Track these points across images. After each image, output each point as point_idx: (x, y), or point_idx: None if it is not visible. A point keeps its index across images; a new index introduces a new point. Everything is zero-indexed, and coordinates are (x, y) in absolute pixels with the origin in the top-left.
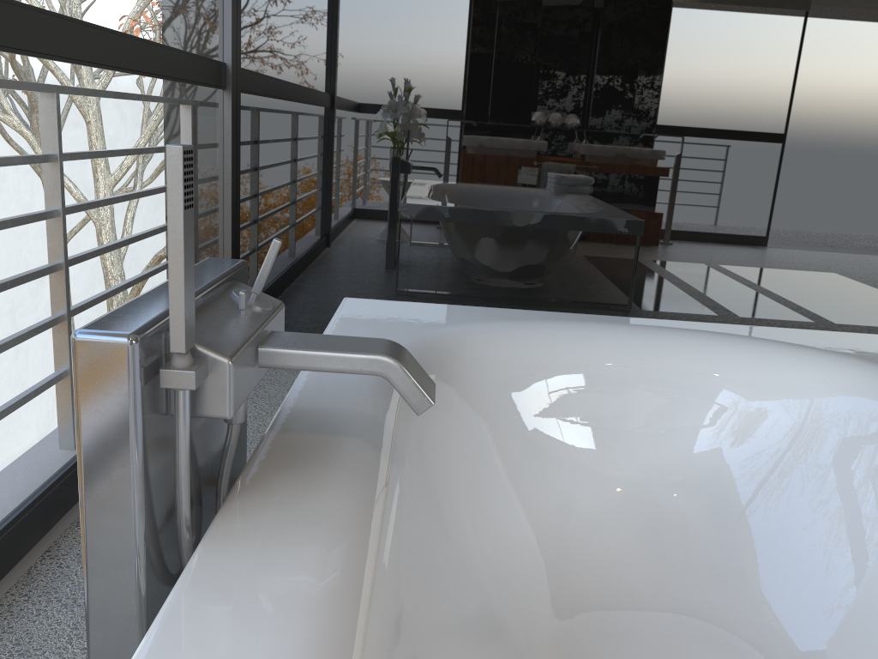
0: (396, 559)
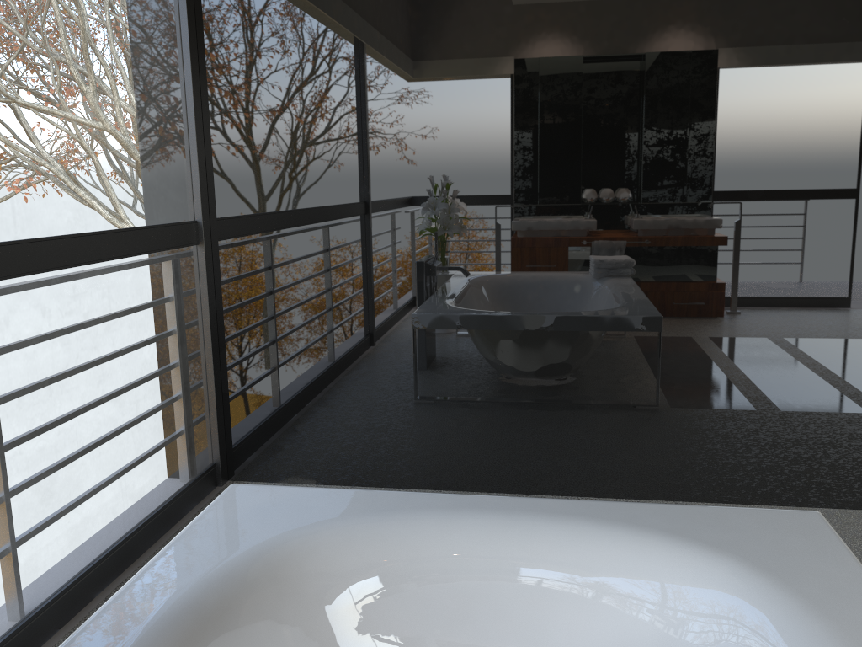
0: None
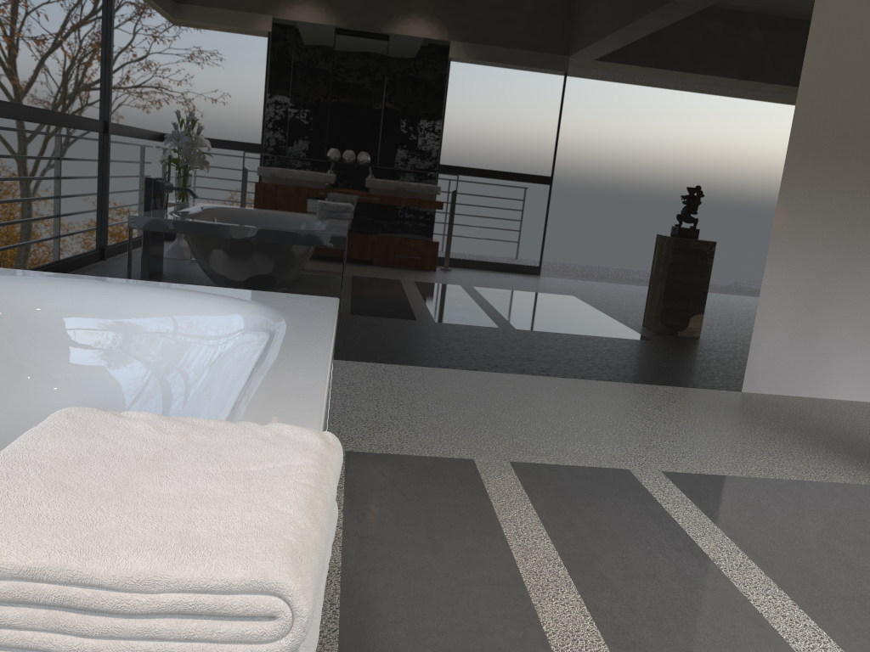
0: None
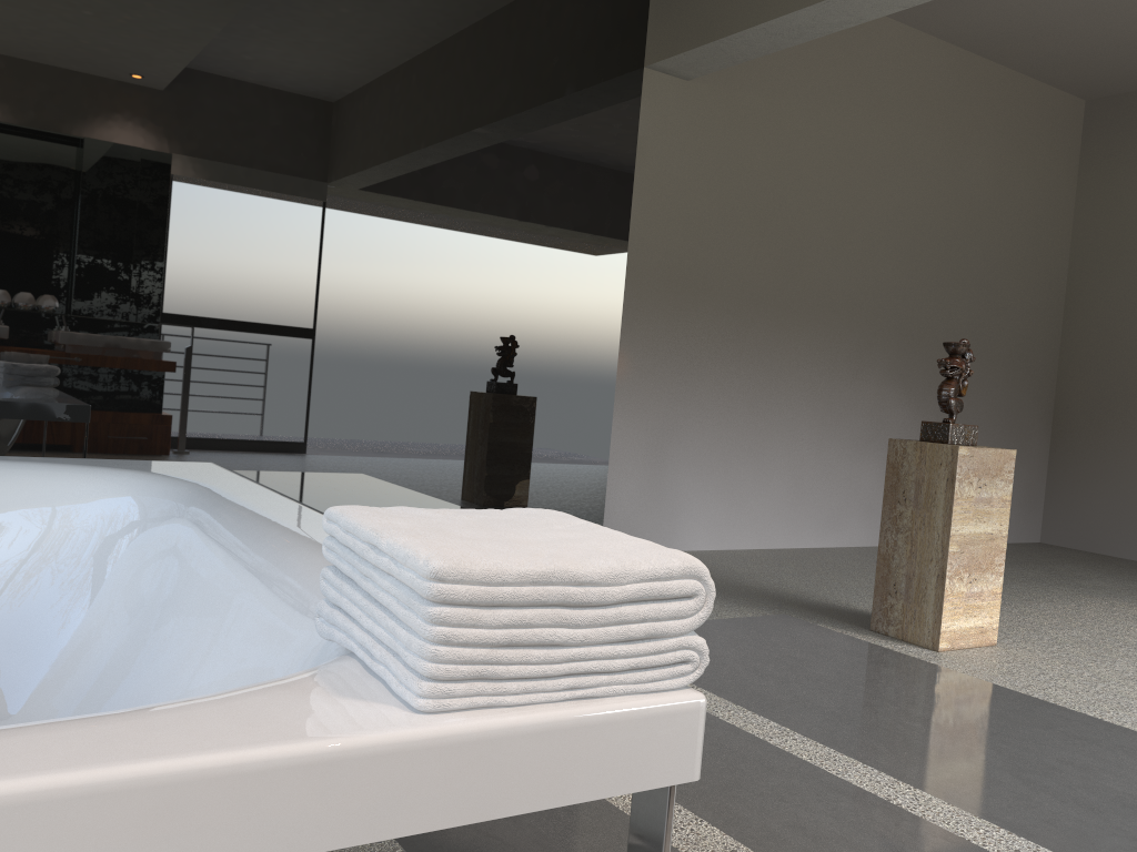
0: None
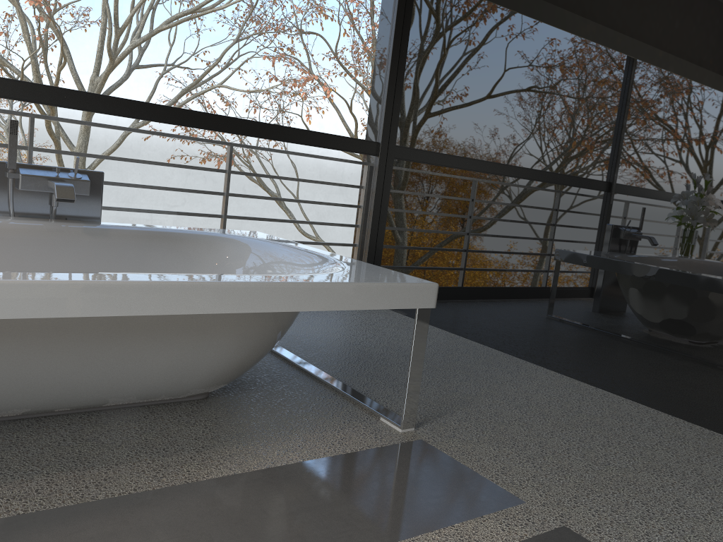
0: (33, 238)
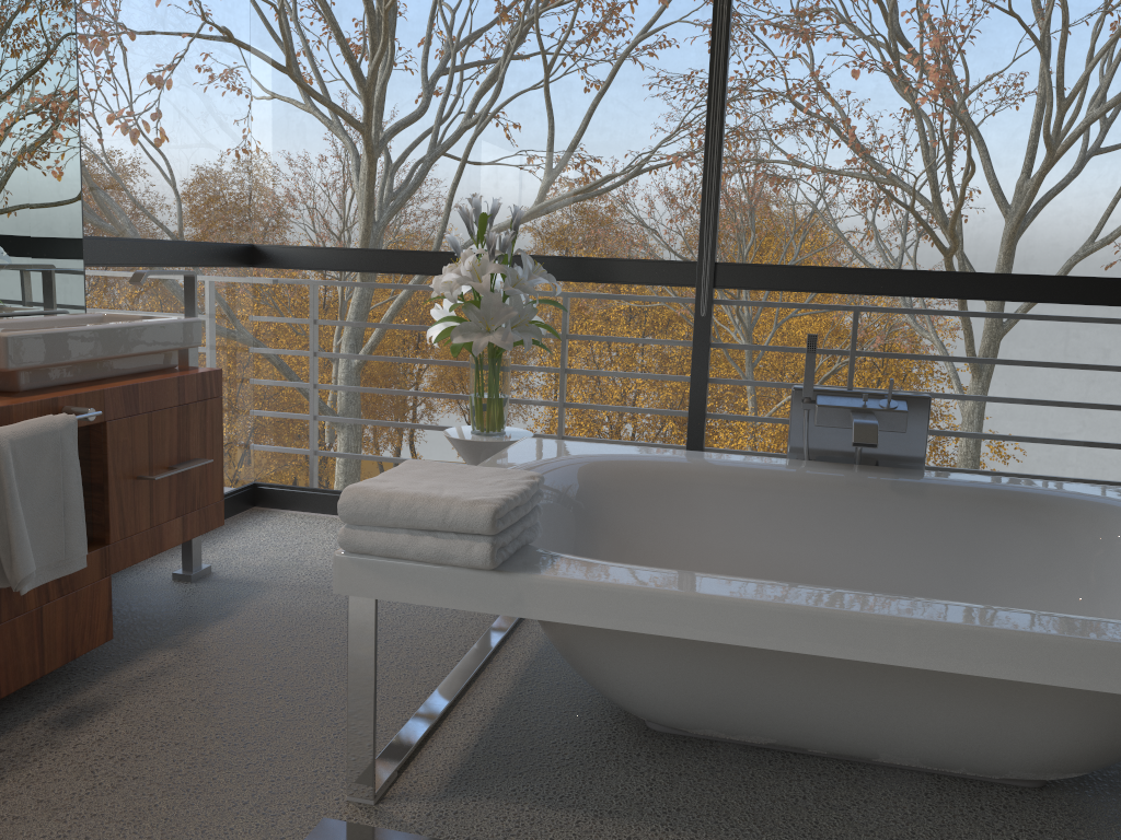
0: (821, 493)
